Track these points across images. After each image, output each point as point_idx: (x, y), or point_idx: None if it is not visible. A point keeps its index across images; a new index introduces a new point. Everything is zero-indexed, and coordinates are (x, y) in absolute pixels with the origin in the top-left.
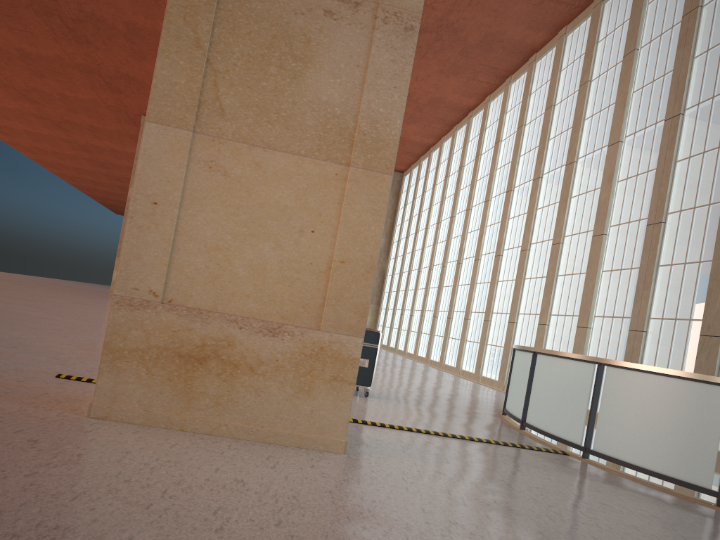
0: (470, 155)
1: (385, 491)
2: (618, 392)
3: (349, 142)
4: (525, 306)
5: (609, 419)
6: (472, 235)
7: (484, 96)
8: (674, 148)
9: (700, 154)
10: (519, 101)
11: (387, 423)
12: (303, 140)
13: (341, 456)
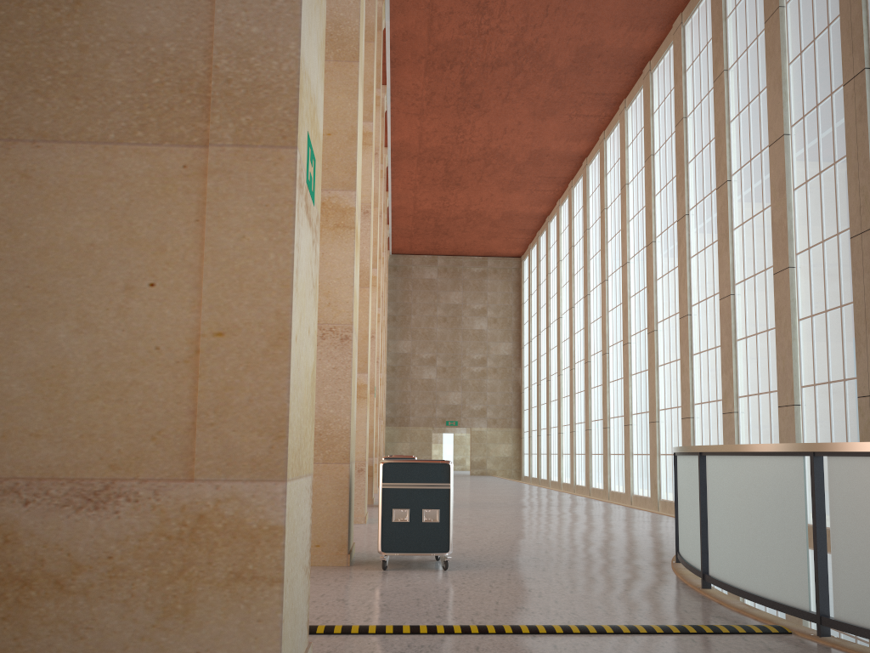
0: (593, 212)
1: None
2: (860, 503)
3: (202, 101)
4: (700, 393)
5: (855, 556)
6: (615, 313)
7: (596, 135)
8: (867, 118)
9: None
10: (641, 127)
11: (448, 622)
12: (109, 113)
13: None
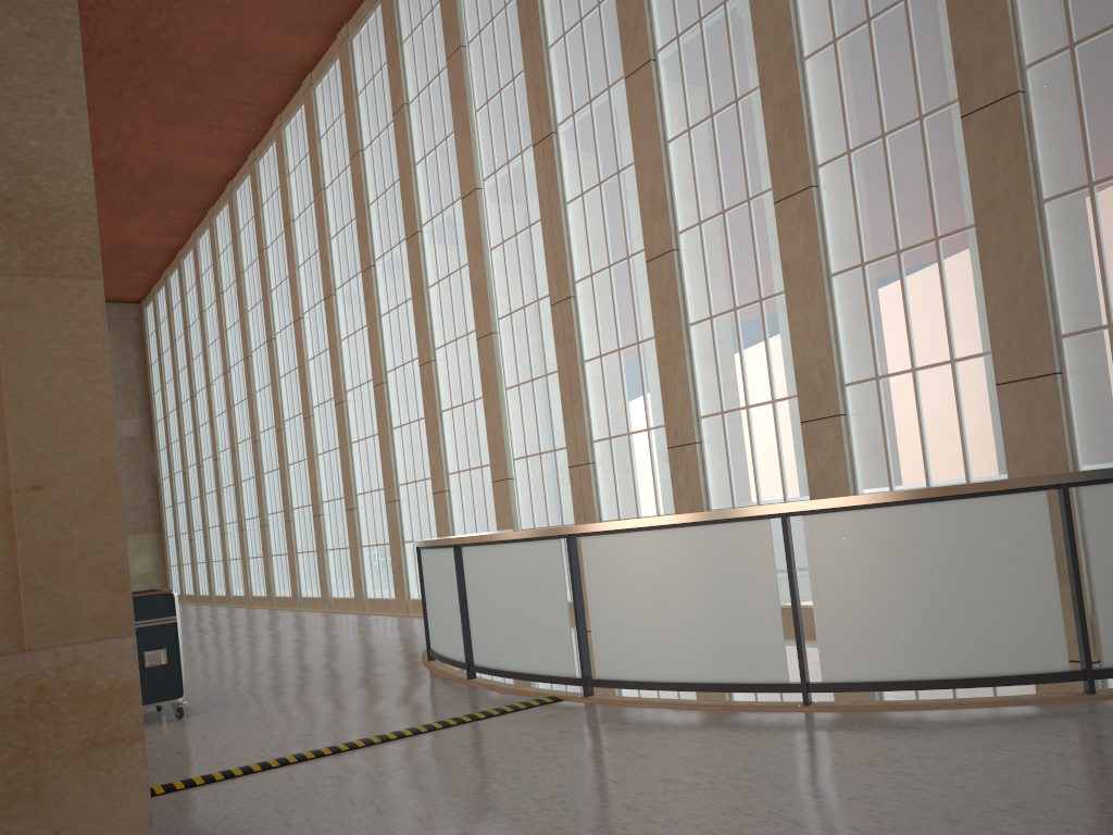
0: (248, 252)
1: None
2: (611, 574)
3: None
4: (406, 472)
5: (610, 621)
6: (289, 380)
7: (245, 154)
8: (558, 185)
9: (596, 187)
10: (306, 152)
11: (237, 765)
12: None
13: None
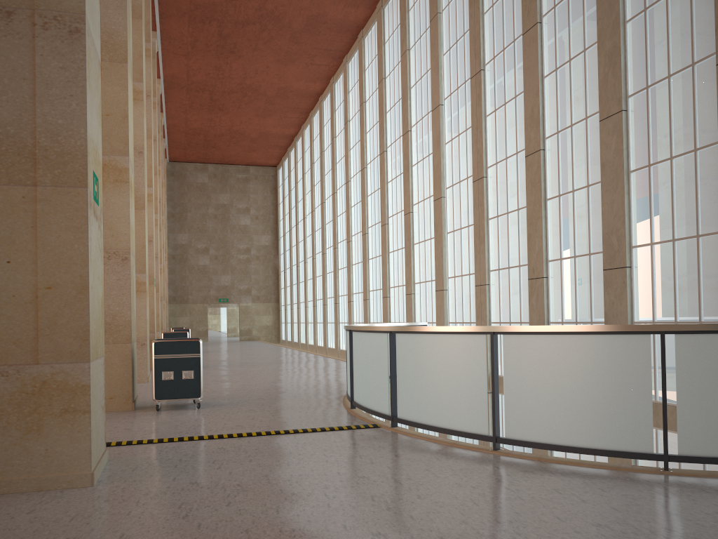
0: (327, 139)
1: (97, 522)
2: (407, 357)
3: (32, 160)
4: (394, 279)
5: (405, 384)
6: (342, 218)
7: (328, 79)
8: (482, 104)
9: (503, 106)
10: (357, 79)
11: (192, 435)
12: None
13: (85, 490)
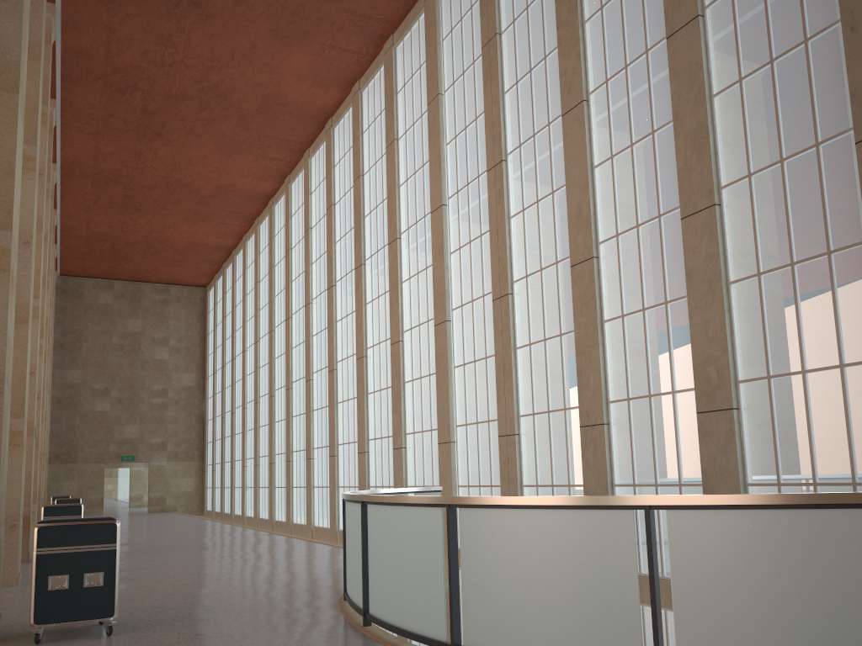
0: (279, 251)
1: None
2: (483, 547)
3: None
4: (375, 429)
5: (479, 592)
6: (299, 350)
7: (282, 178)
8: (504, 202)
9: (534, 204)
10: (324, 177)
11: None
12: None
13: None
